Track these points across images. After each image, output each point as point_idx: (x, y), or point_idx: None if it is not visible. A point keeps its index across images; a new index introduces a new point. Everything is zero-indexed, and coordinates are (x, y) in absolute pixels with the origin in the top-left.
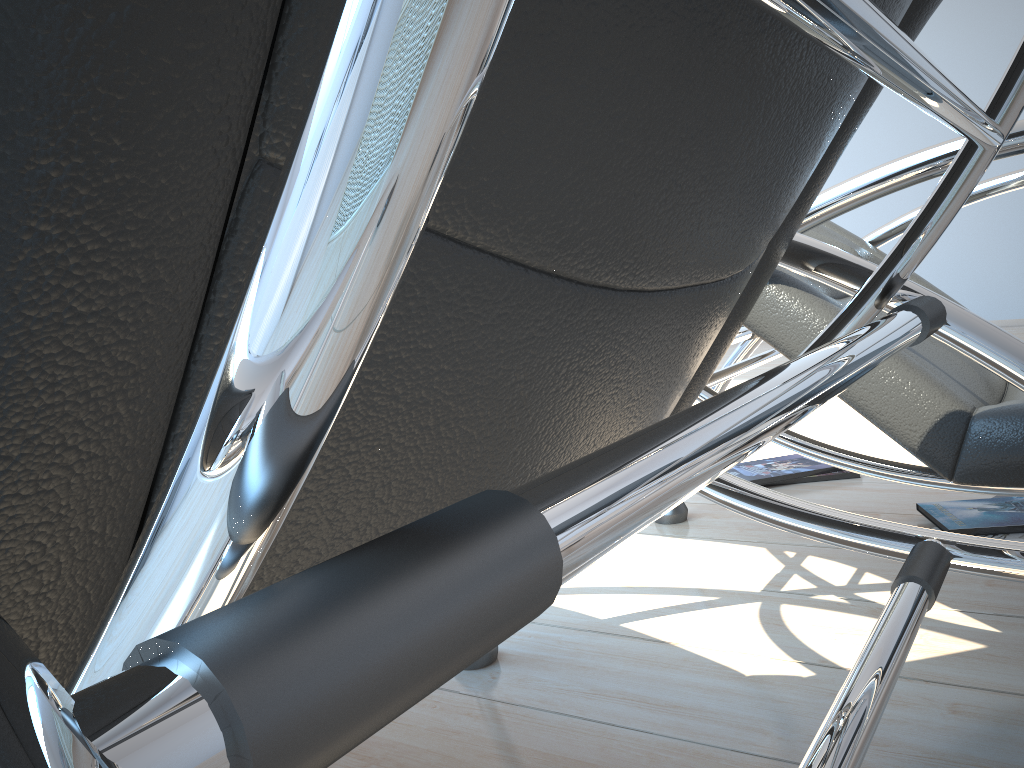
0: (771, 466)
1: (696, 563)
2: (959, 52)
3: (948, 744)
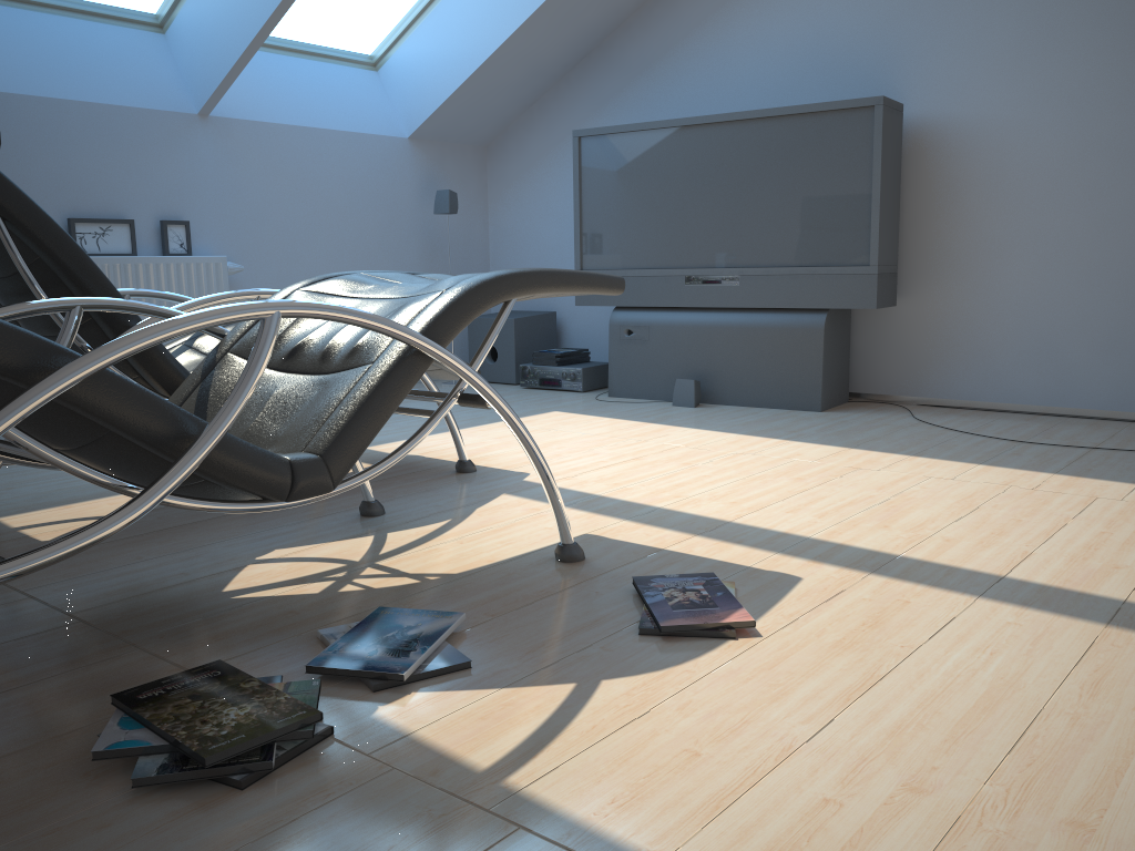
0: (686, 591)
1: (450, 555)
2: None
3: (165, 567)
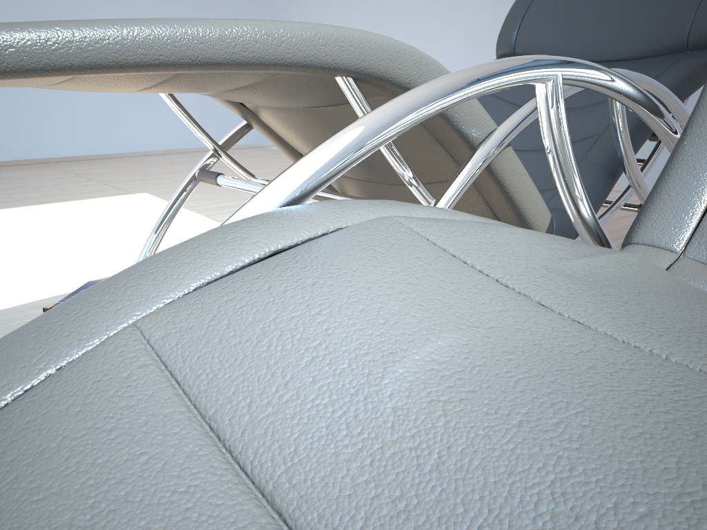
0: None
1: None
2: None
3: None
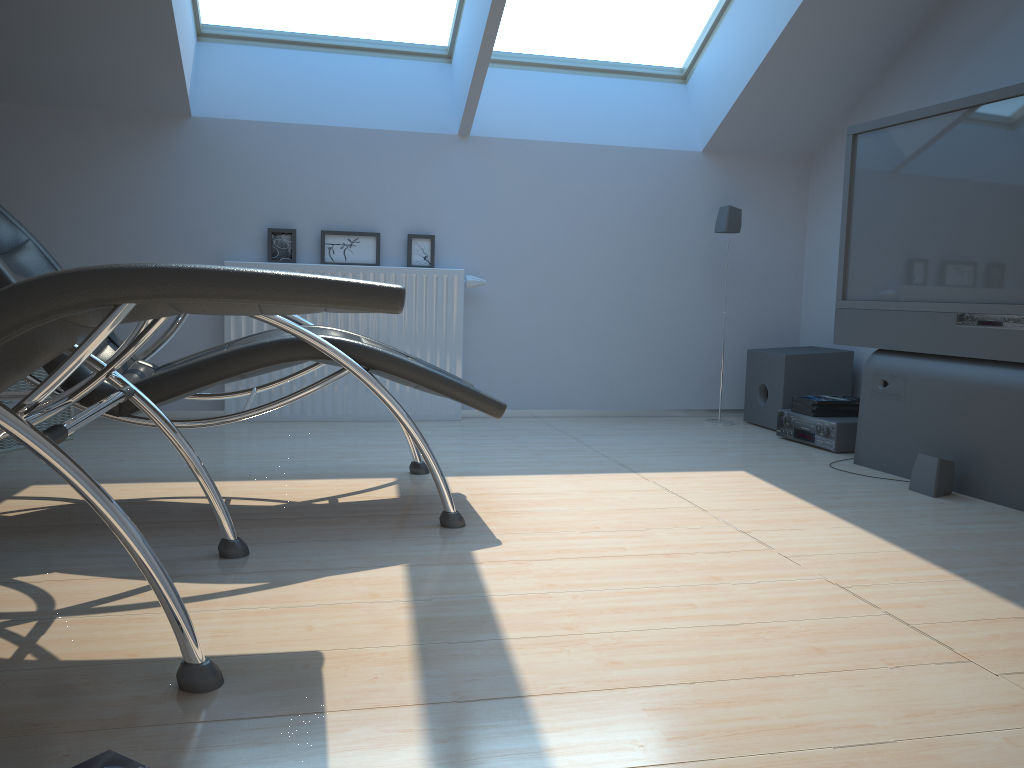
0: None
1: (128, 632)
2: None
3: None
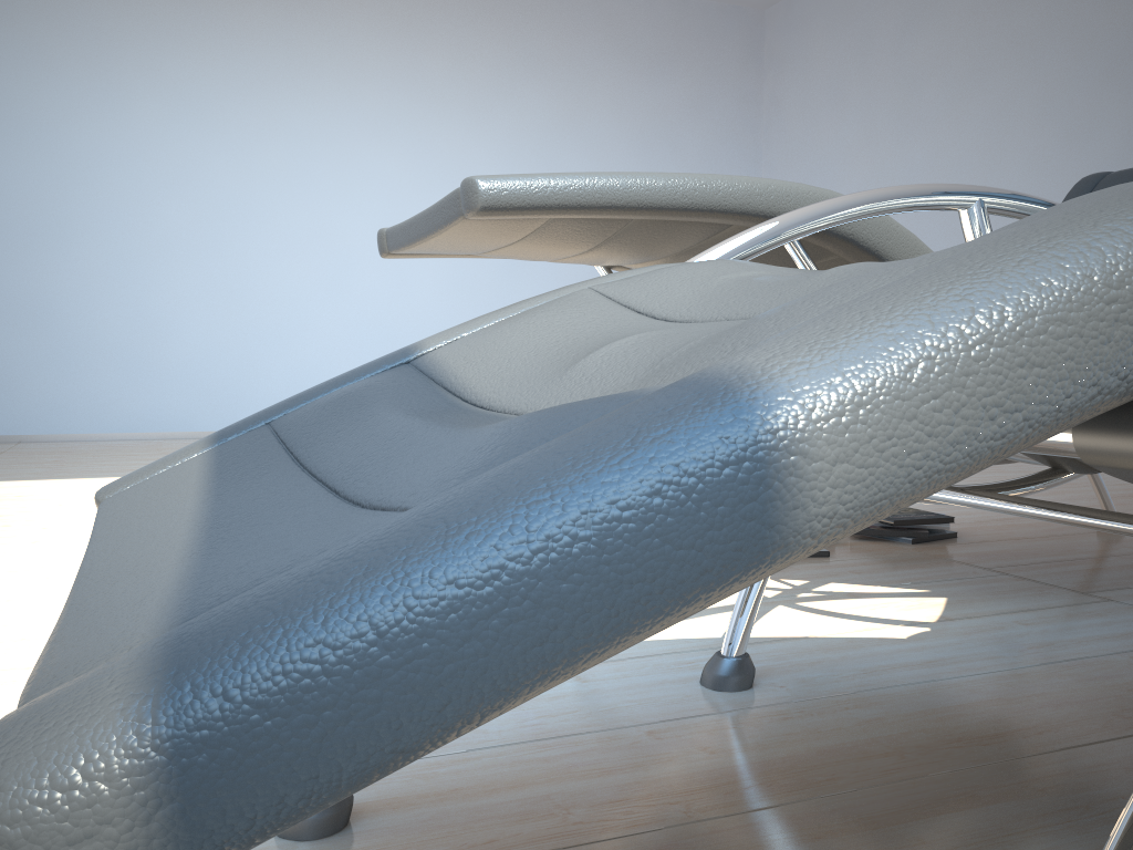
0: None
1: None
2: (322, 168)
3: (1065, 636)
